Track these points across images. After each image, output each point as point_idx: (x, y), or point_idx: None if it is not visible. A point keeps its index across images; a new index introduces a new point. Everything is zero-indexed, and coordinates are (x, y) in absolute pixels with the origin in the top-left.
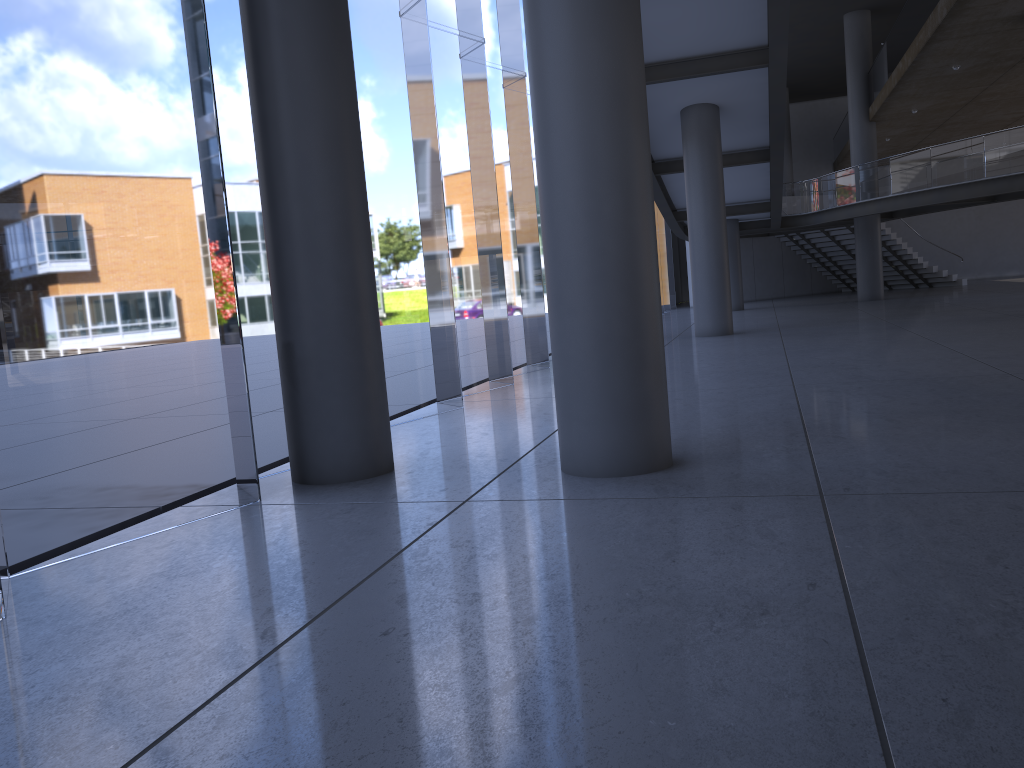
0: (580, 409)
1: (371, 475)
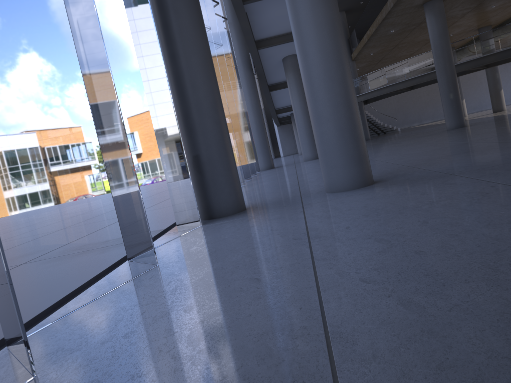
0: (337, 162)
1: (241, 210)
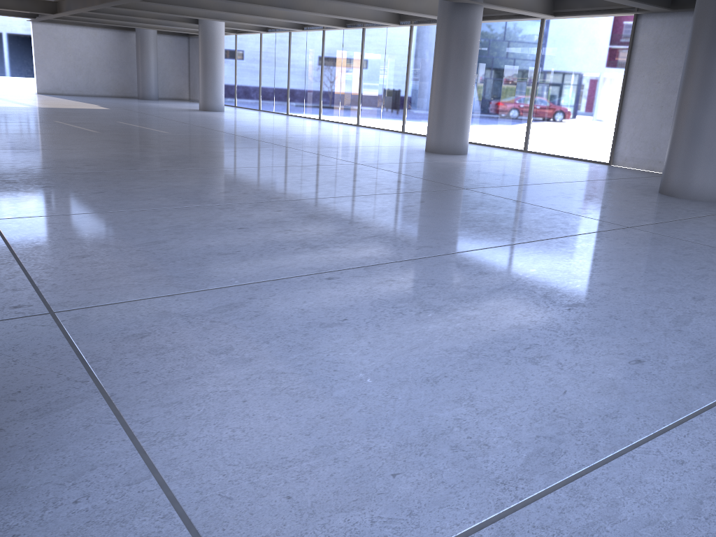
0: None
1: None
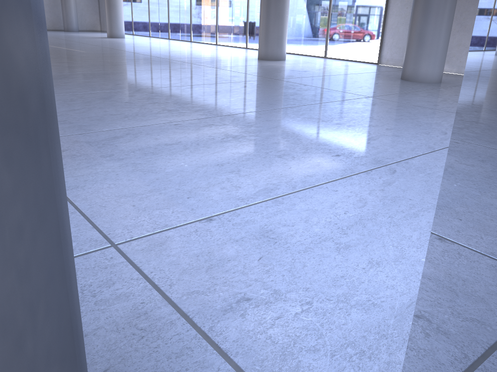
0: None
1: None
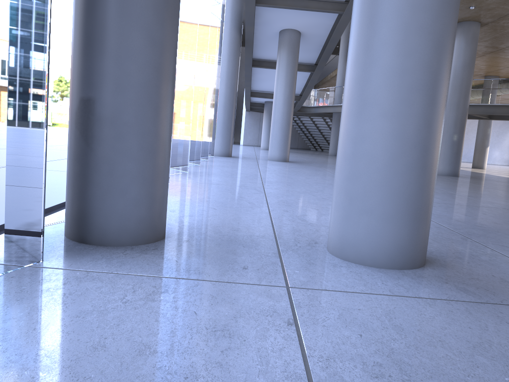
0: (375, 205)
1: (151, 240)
